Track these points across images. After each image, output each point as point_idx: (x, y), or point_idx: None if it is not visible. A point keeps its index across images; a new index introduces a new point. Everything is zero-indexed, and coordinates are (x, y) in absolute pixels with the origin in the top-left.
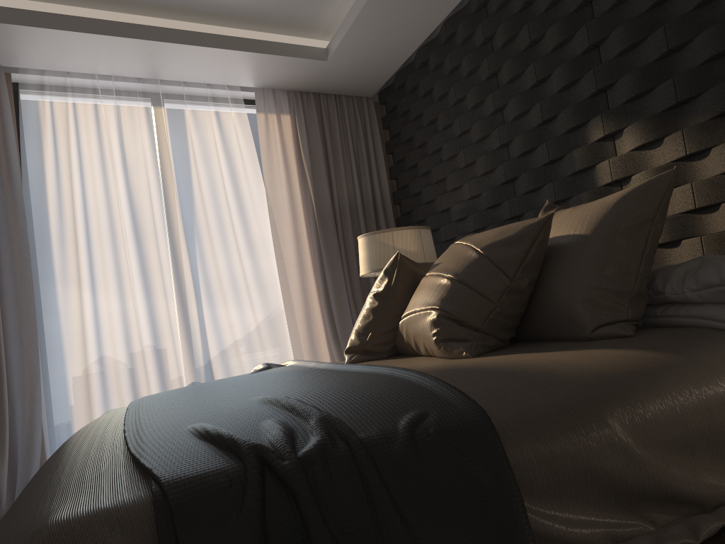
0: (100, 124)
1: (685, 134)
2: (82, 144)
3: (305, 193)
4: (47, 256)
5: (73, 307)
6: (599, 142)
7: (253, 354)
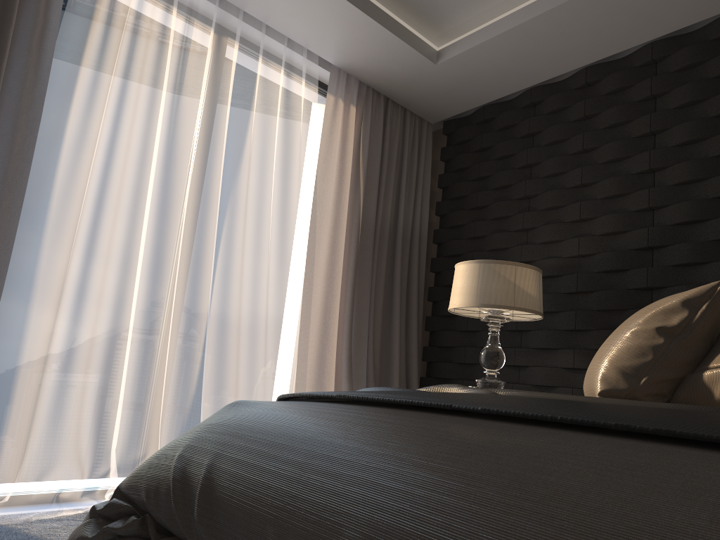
0: (168, 31)
1: None
2: (139, 45)
3: (354, 198)
4: (50, 166)
5: (65, 245)
6: None
7: (253, 371)
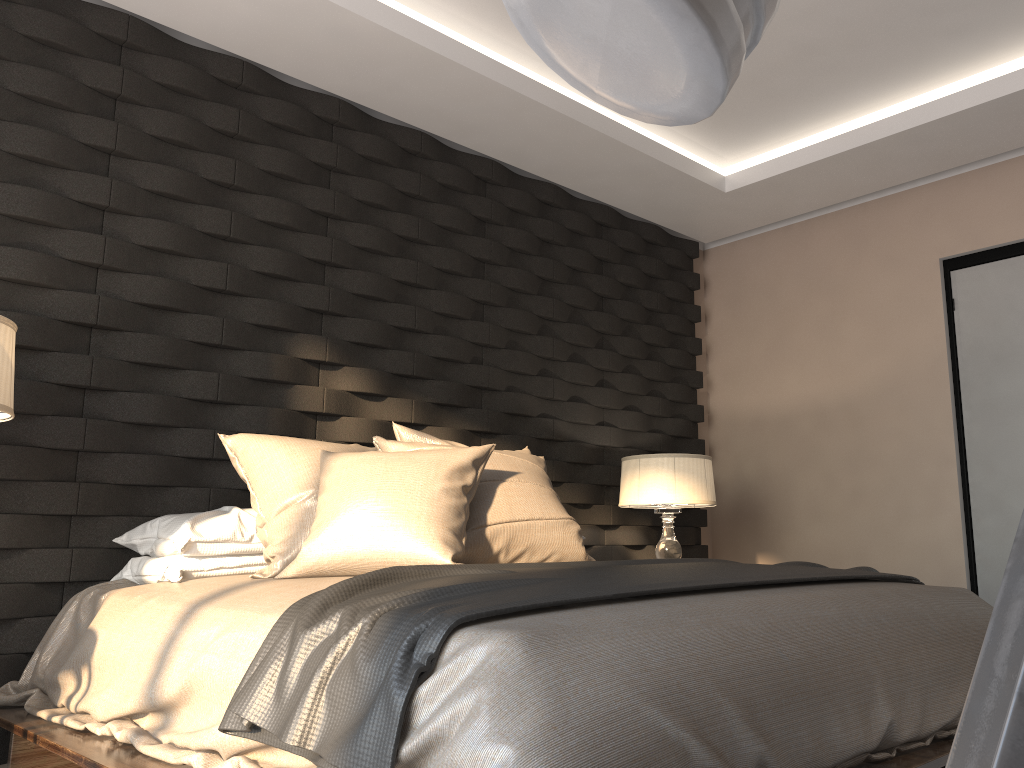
0: None
1: (415, 405)
2: None
3: None
4: None
5: None
6: (305, 362)
7: None
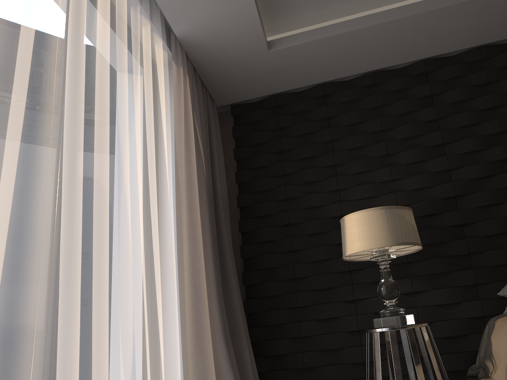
0: None
1: None
2: None
3: (198, 162)
4: None
5: (9, 189)
6: None
7: (157, 349)
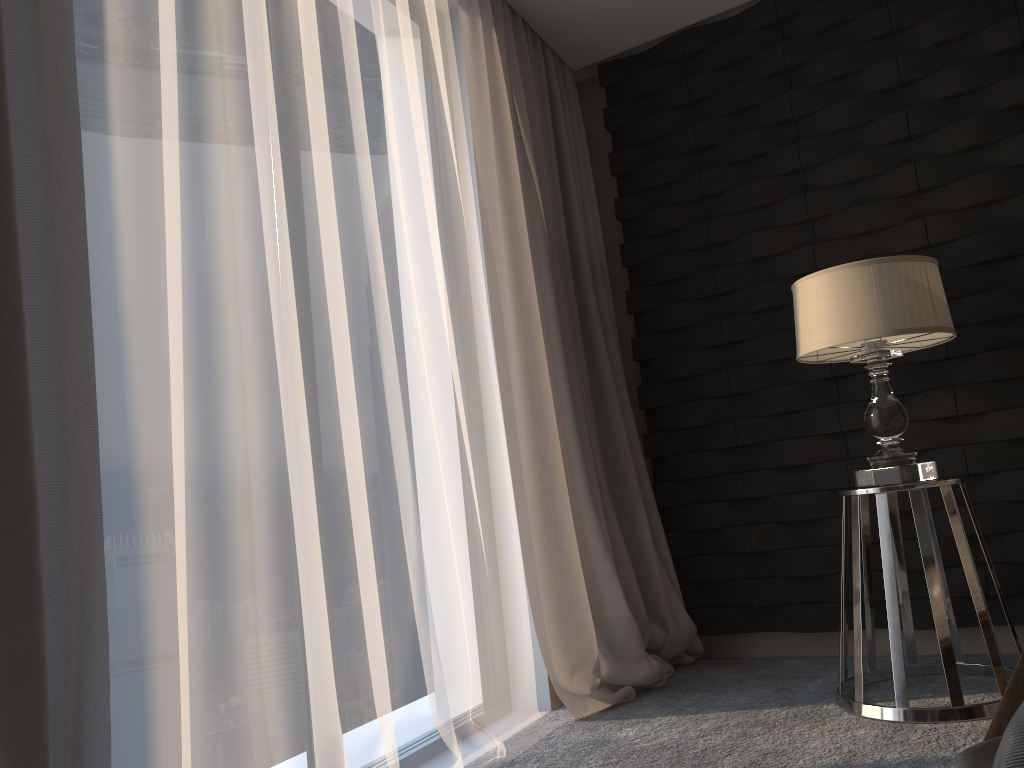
0: None
1: None
2: None
3: (528, 197)
4: (97, 134)
5: (174, 317)
6: None
7: (468, 525)
